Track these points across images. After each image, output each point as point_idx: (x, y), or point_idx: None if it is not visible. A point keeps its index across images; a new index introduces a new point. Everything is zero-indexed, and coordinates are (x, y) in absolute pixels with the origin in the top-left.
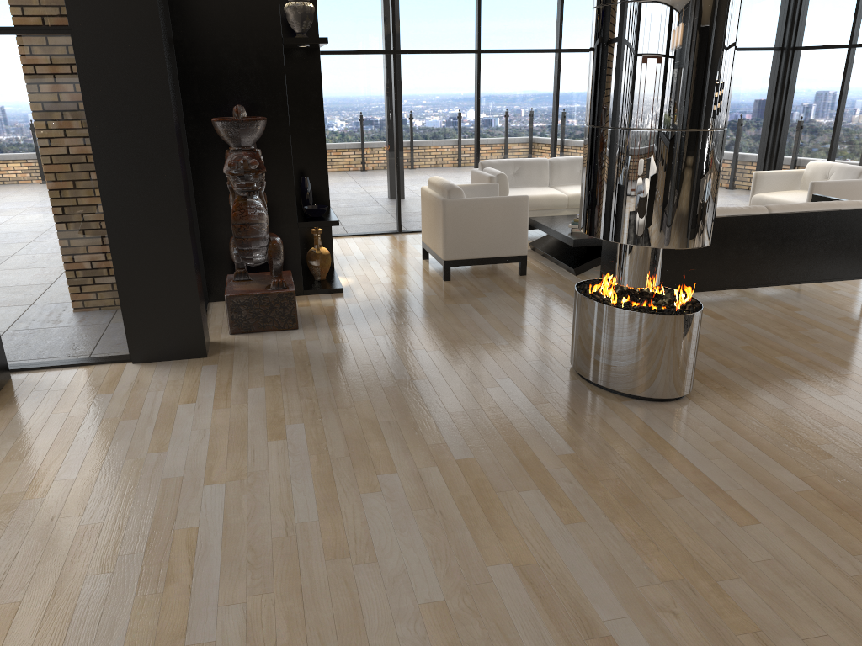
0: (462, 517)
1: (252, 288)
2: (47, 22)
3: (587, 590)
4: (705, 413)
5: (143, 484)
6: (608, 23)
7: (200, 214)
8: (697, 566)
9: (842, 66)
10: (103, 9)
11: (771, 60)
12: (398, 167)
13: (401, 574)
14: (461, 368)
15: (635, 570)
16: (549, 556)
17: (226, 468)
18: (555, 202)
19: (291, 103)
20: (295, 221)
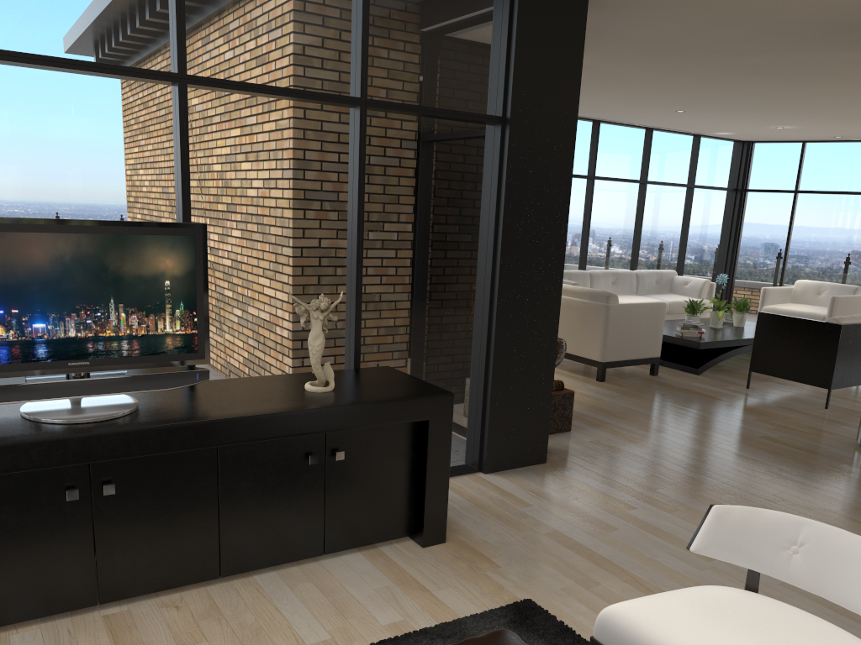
0: None
1: None
2: (478, 109)
3: None
4: None
5: (775, 593)
6: None
7: None
8: None
9: (788, 207)
10: (537, 103)
11: (728, 198)
12: None
13: None
14: (789, 458)
15: None
16: None
17: None
18: None
19: None
20: None
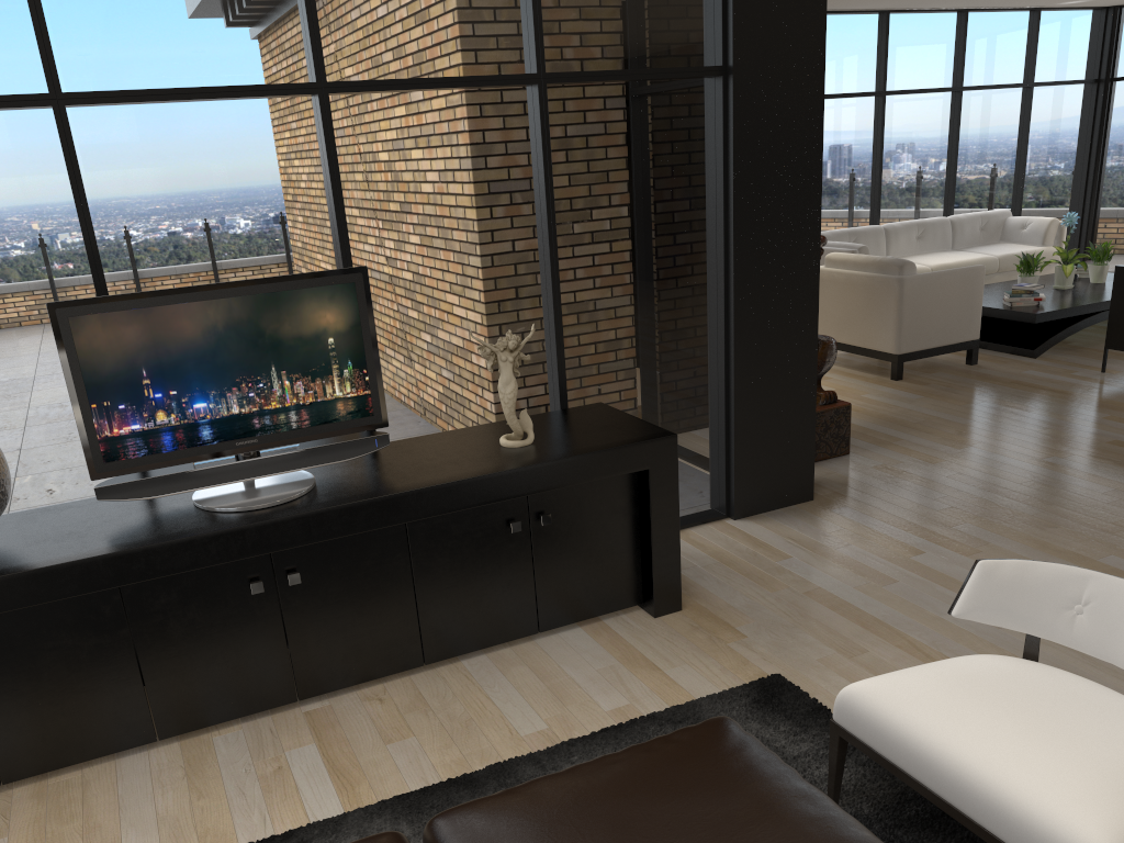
0: None
1: None
2: (690, 61)
3: None
4: None
5: None
6: None
7: None
8: None
9: None
10: (768, 41)
11: (1086, 94)
12: None
13: None
14: None
15: None
16: None
17: None
18: None
19: None
20: None
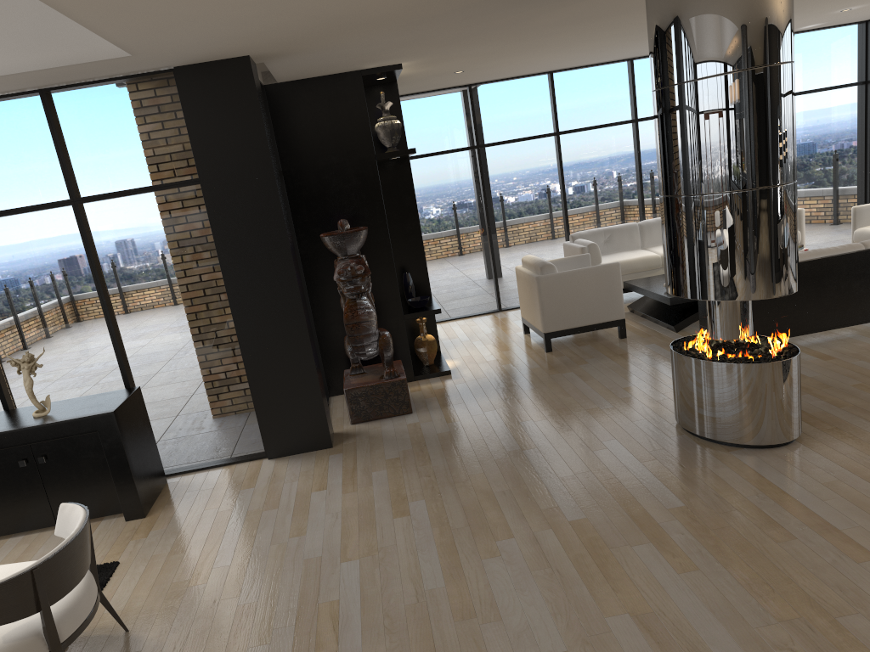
0: (578, 574)
1: (367, 380)
2: (181, 177)
3: (704, 633)
4: (817, 455)
5: (288, 566)
6: (667, 104)
7: (316, 318)
8: (814, 604)
9: None
10: (225, 160)
11: (856, 94)
12: (492, 250)
13: (525, 630)
14: (568, 434)
15: (750, 612)
16: (664, 604)
17: (358, 545)
18: (648, 263)
19: (388, 209)
20: (400, 314)
